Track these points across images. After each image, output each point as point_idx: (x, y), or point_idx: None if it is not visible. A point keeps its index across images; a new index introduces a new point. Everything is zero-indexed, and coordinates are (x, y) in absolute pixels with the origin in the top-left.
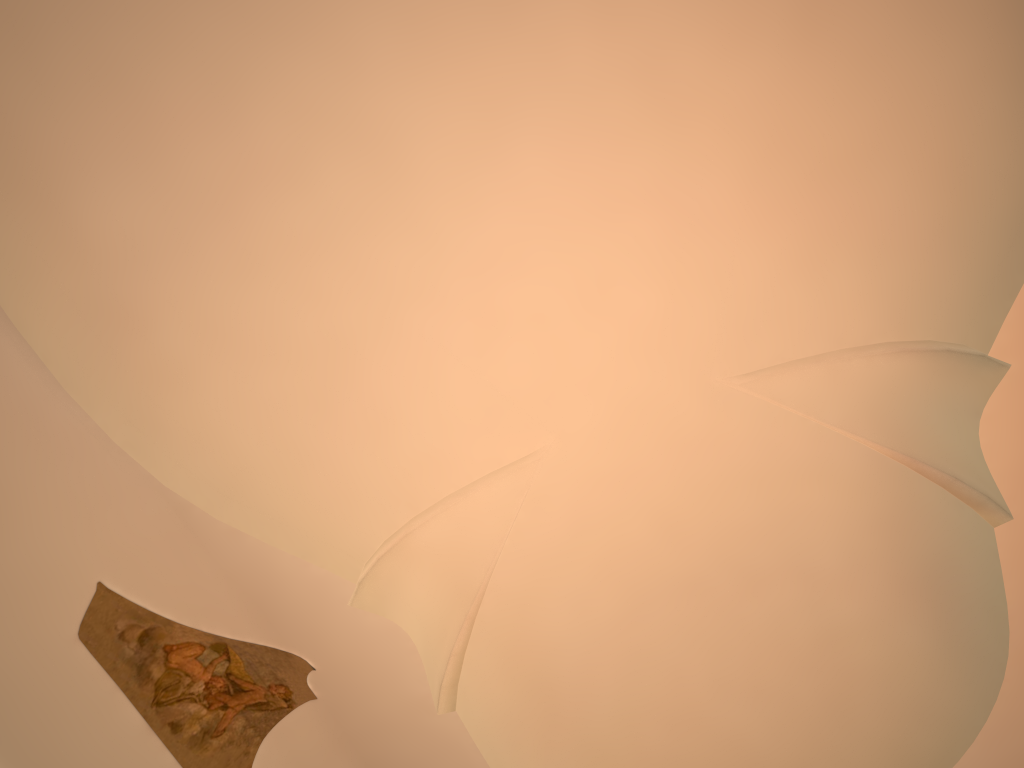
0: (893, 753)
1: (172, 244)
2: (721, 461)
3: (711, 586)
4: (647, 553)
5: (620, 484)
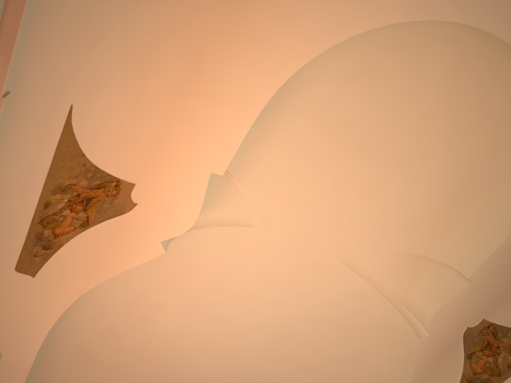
0: (398, 24)
1: (335, 379)
2: (293, 194)
3: (359, 140)
4: (359, 182)
5: (332, 217)
